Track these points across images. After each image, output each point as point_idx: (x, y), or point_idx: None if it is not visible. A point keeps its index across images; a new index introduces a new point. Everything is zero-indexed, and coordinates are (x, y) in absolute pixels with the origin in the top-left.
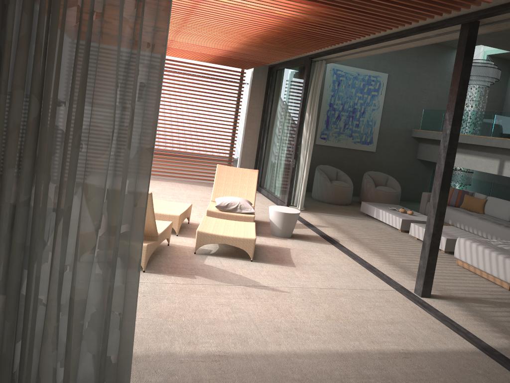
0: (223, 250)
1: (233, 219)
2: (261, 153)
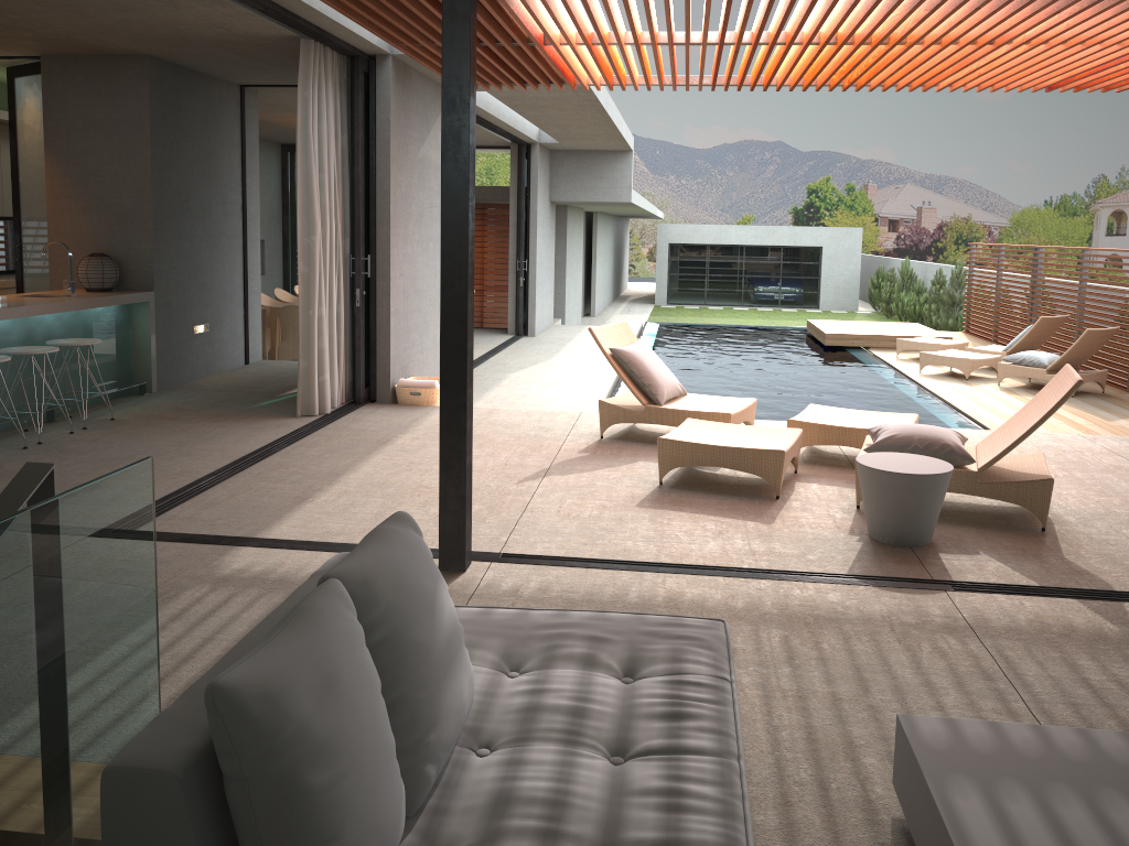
0: (718, 477)
1: None
2: None
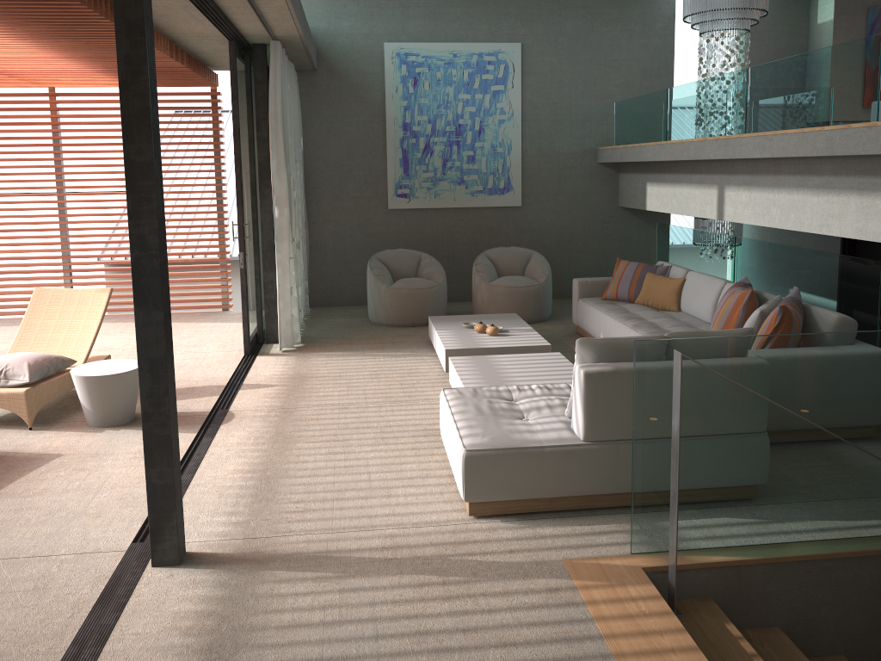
0: None
1: None
2: None
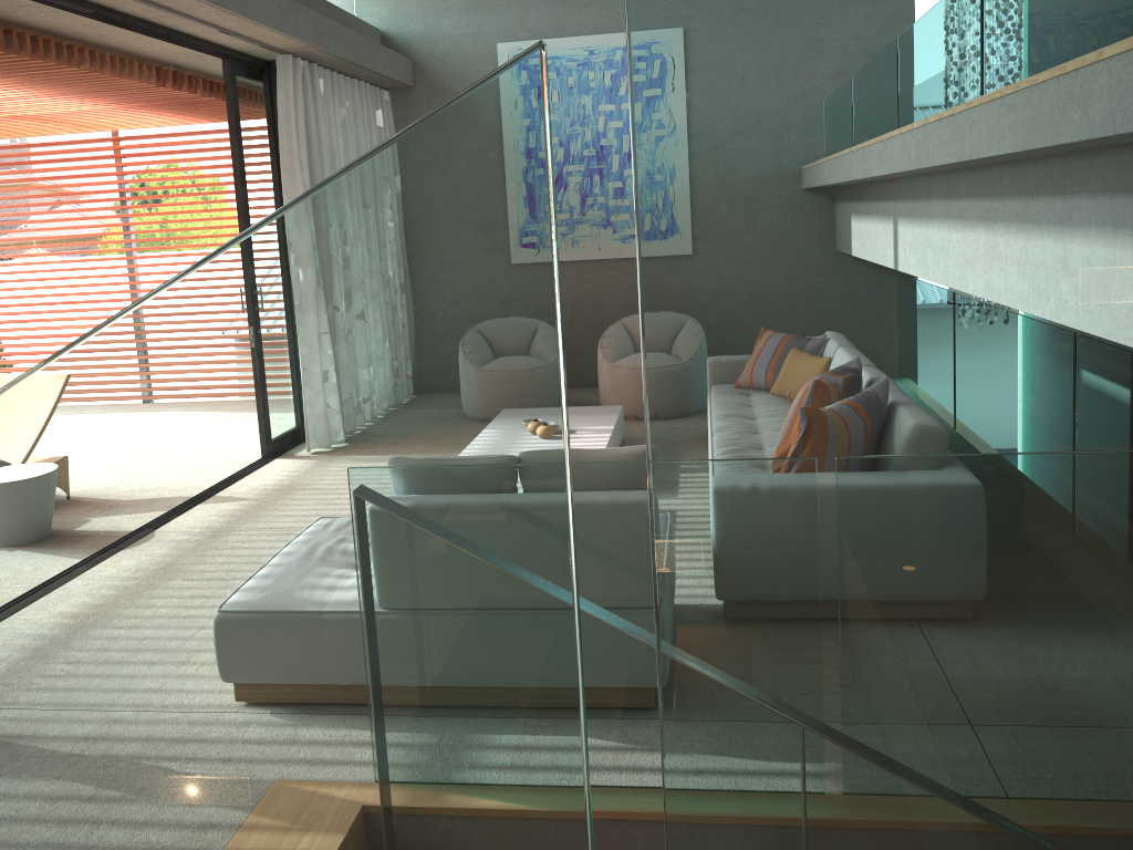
0: None
1: None
2: None
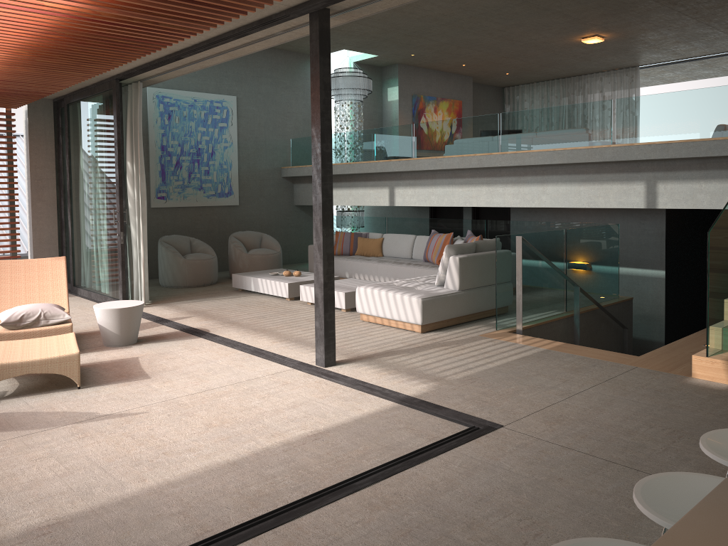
0: (28, 386)
1: (36, 337)
2: (67, 236)
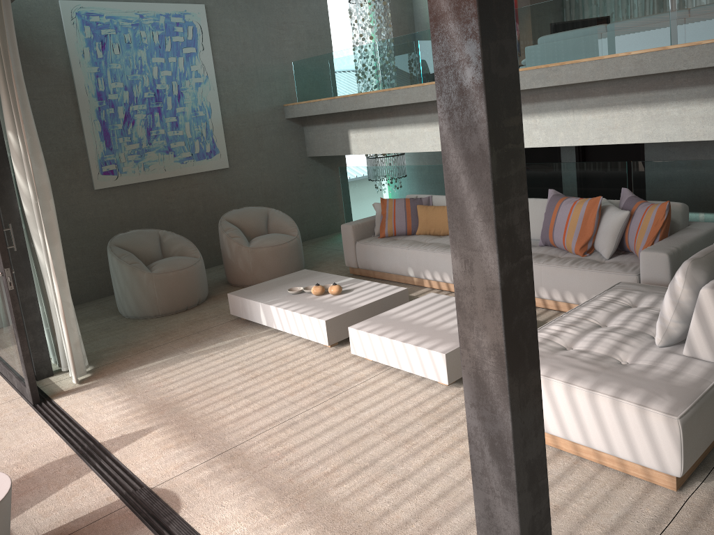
0: None
1: None
2: None
